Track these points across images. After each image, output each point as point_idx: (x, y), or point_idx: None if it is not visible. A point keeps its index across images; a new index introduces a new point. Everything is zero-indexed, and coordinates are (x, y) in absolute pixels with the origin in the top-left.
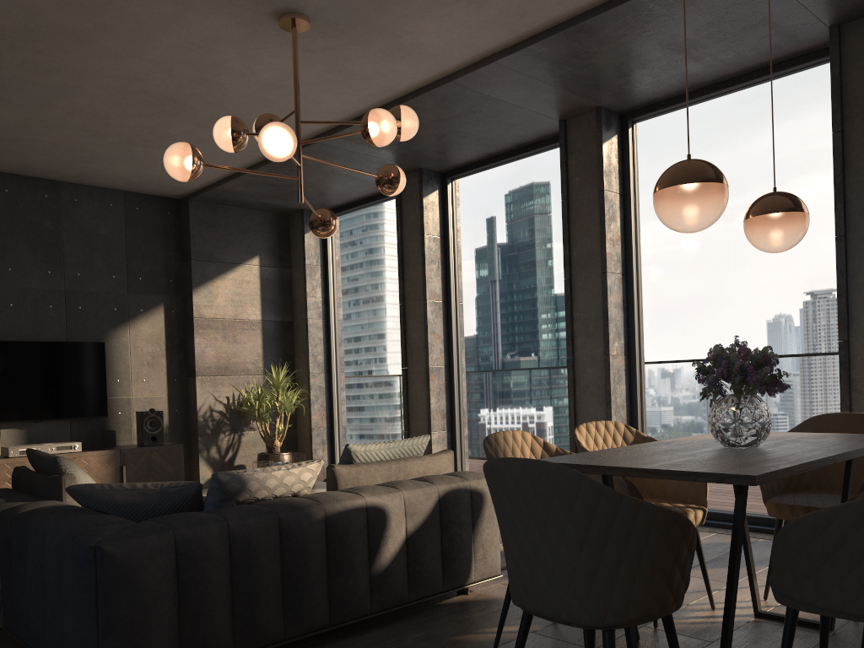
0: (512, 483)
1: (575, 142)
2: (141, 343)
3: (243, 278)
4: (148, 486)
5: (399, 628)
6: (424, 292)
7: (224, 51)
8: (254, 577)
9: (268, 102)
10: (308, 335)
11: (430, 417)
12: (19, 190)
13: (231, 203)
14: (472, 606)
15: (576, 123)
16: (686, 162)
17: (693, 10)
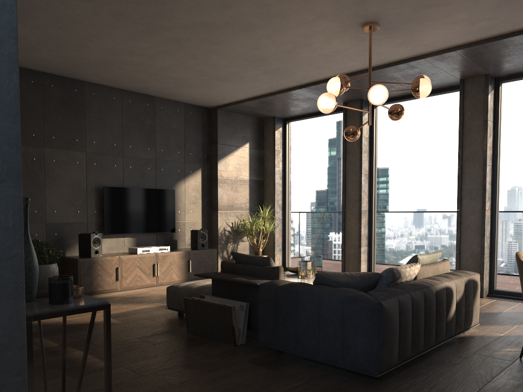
0: None
1: (469, 92)
2: (190, 191)
3: (241, 155)
4: (353, 274)
5: (455, 348)
6: (360, 169)
7: (317, 38)
8: (419, 320)
9: (313, 63)
10: (275, 189)
11: (361, 238)
12: (135, 101)
13: (238, 112)
14: (475, 338)
15: (471, 82)
16: None
17: None
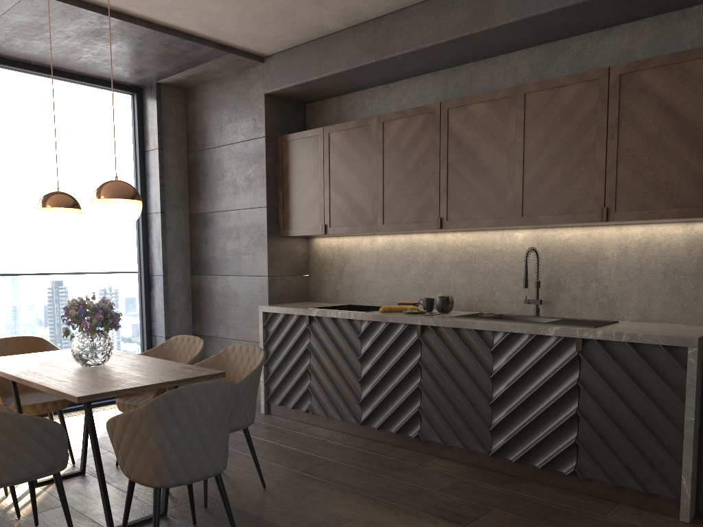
0: (193, 401)
1: None
2: None
3: None
4: None
5: None
6: None
7: None
8: None
9: None
10: None
11: None
12: None
13: None
14: None
15: None
16: (128, 184)
17: None
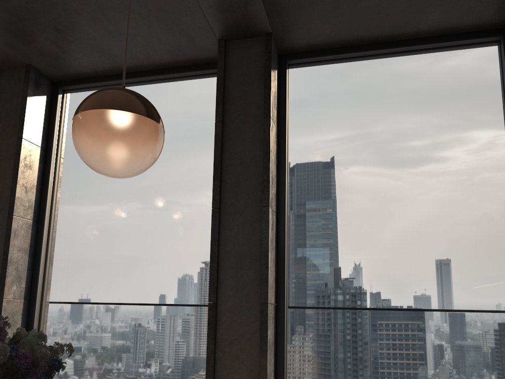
0: None
1: (4, 92)
2: None
3: None
4: None
5: None
6: None
7: None
8: None
9: None
10: None
11: None
12: None
13: None
14: None
15: (8, 76)
16: None
17: None
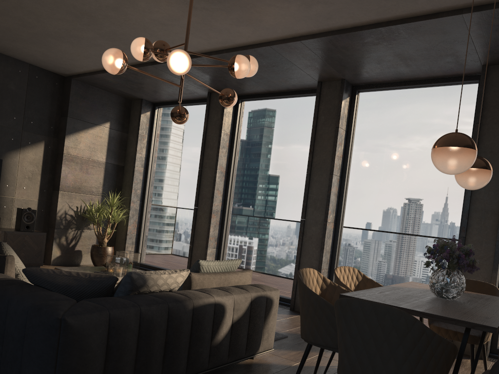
0: (361, 315)
1: (325, 96)
2: (26, 164)
3: (98, 134)
4: (80, 275)
5: None
6: (216, 164)
7: None
8: (151, 344)
9: (152, 32)
10: (133, 176)
11: (208, 239)
12: None
13: (98, 86)
14: (259, 367)
15: (328, 85)
16: (458, 134)
17: (421, 39)
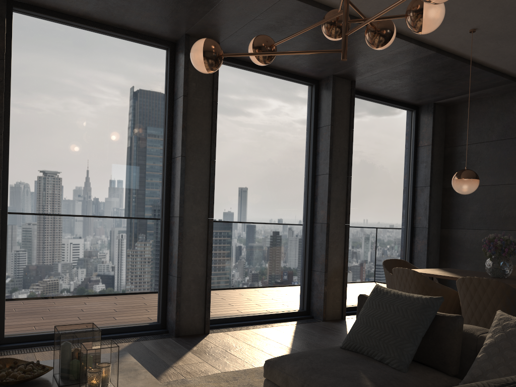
0: None
1: None
2: None
3: None
4: None
5: None
6: (0, 124)
7: None
8: None
9: None
10: None
11: None
12: None
13: None
14: None
15: None
16: None
17: (354, 44)
